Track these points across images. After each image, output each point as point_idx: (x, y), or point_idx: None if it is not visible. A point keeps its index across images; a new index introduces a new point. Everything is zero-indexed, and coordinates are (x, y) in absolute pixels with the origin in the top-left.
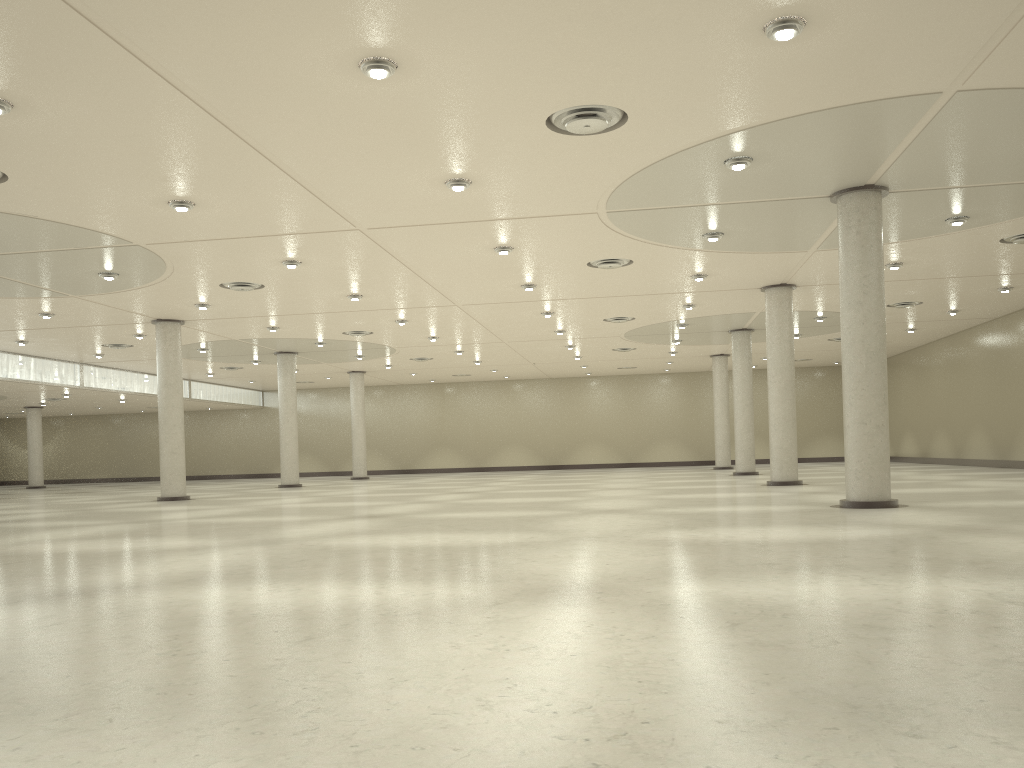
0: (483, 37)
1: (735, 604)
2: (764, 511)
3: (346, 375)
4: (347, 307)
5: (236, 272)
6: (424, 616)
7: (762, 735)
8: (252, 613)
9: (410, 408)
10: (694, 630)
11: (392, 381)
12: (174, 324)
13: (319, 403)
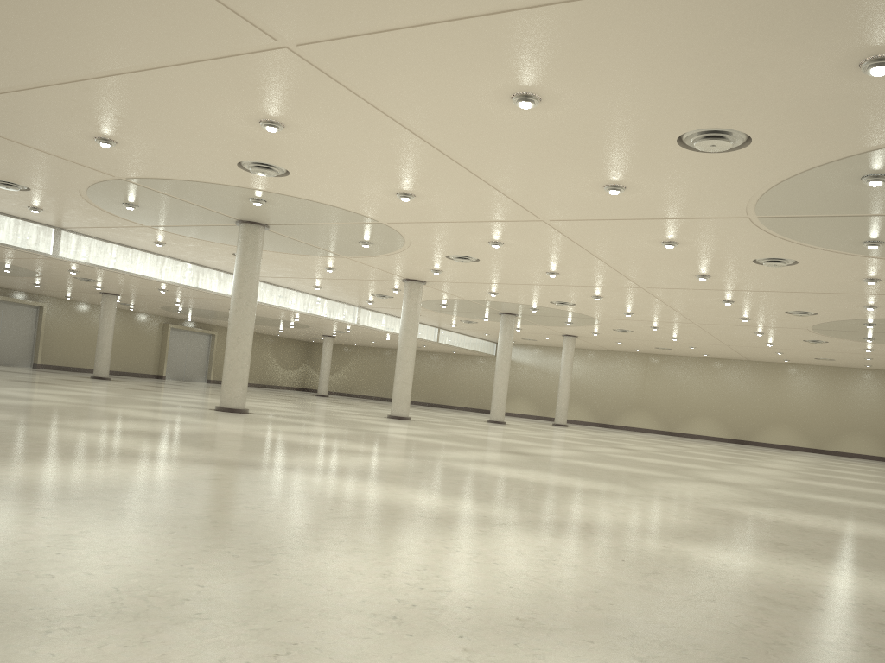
0: (604, 77)
1: (685, 562)
2: (869, 507)
3: (561, 337)
4: (548, 281)
5: (455, 247)
6: (439, 521)
7: (532, 632)
8: (334, 496)
9: (616, 372)
10: (615, 569)
11: (602, 347)
12: (418, 283)
13: (540, 358)
